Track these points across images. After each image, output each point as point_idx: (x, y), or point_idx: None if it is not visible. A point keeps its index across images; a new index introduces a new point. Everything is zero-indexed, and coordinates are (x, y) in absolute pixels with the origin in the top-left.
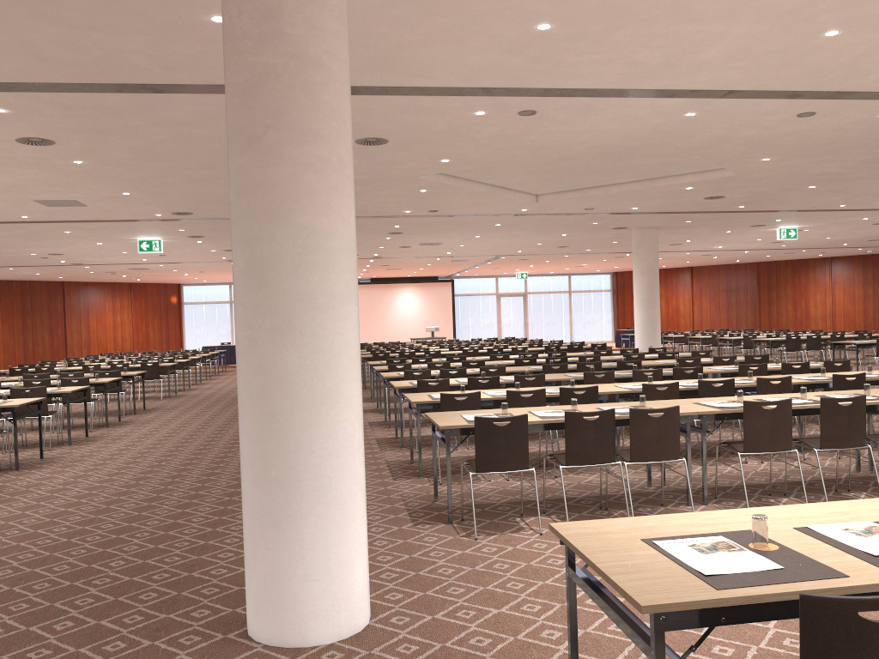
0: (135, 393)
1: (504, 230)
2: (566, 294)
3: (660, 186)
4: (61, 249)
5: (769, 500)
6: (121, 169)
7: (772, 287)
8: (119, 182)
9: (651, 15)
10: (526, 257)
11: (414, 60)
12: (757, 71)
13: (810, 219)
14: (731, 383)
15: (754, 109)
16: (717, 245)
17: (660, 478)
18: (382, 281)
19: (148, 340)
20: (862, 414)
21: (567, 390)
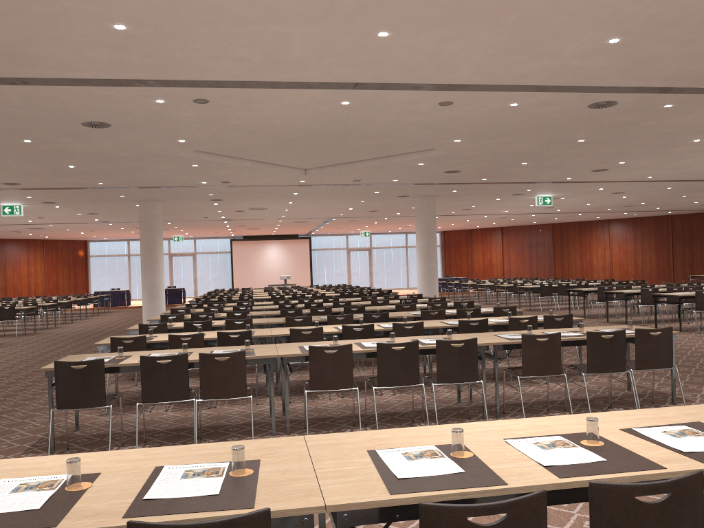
0: (5, 331)
1: (306, 197)
2: (403, 249)
3: (395, 162)
4: None
5: (346, 430)
6: None
7: (564, 244)
8: None
9: (203, 17)
10: (354, 219)
11: (42, 55)
12: (358, 66)
13: (555, 189)
14: (371, 327)
15: (396, 99)
16: (502, 210)
17: (291, 409)
18: (252, 238)
19: (58, 286)
20: (414, 357)
21: (224, 334)
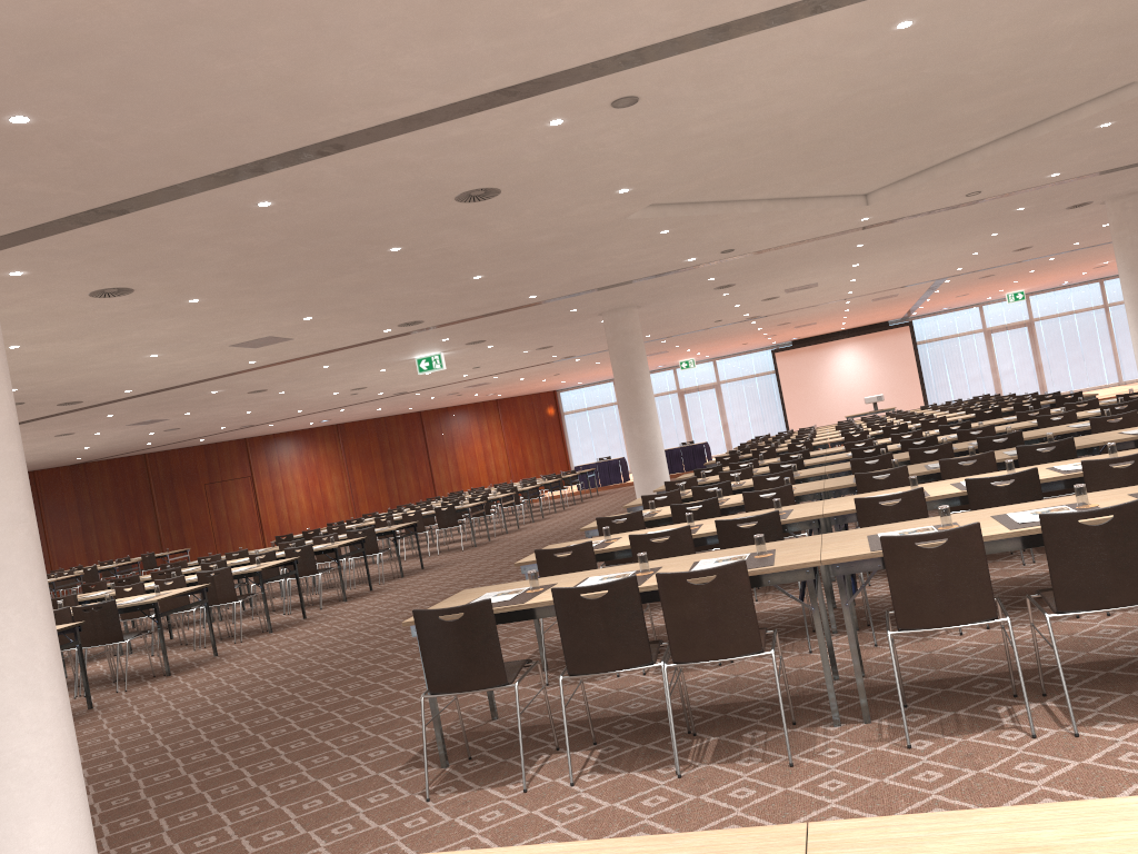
0: (452, 542)
1: (883, 249)
2: (1099, 311)
3: (1045, 135)
4: (354, 383)
5: (997, 710)
6: (252, 297)
7: None
8: (277, 309)
9: None
10: (986, 273)
11: (335, 88)
12: None
13: None
14: (1032, 476)
15: None
16: None
17: (878, 660)
18: (808, 341)
19: (526, 465)
20: None
21: (727, 524)
